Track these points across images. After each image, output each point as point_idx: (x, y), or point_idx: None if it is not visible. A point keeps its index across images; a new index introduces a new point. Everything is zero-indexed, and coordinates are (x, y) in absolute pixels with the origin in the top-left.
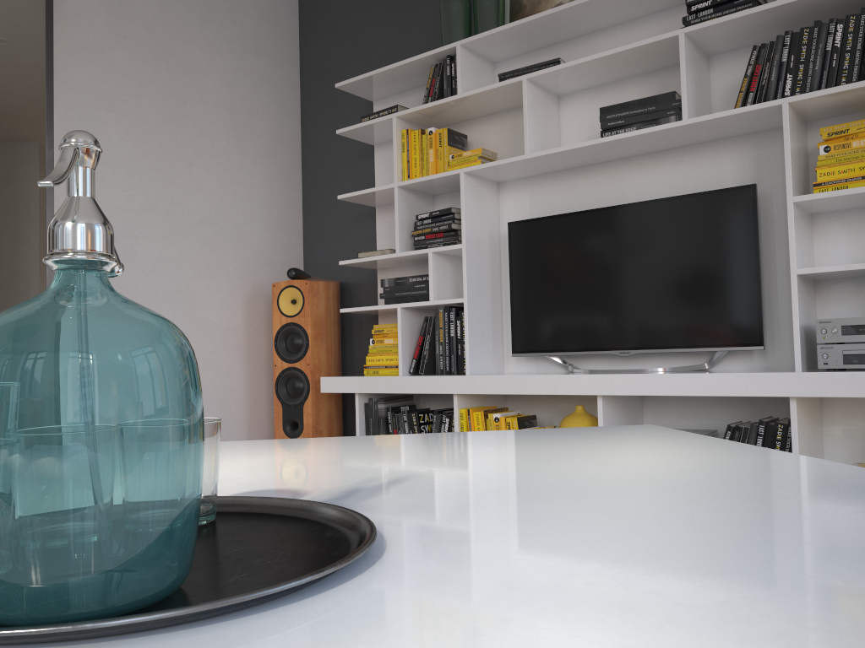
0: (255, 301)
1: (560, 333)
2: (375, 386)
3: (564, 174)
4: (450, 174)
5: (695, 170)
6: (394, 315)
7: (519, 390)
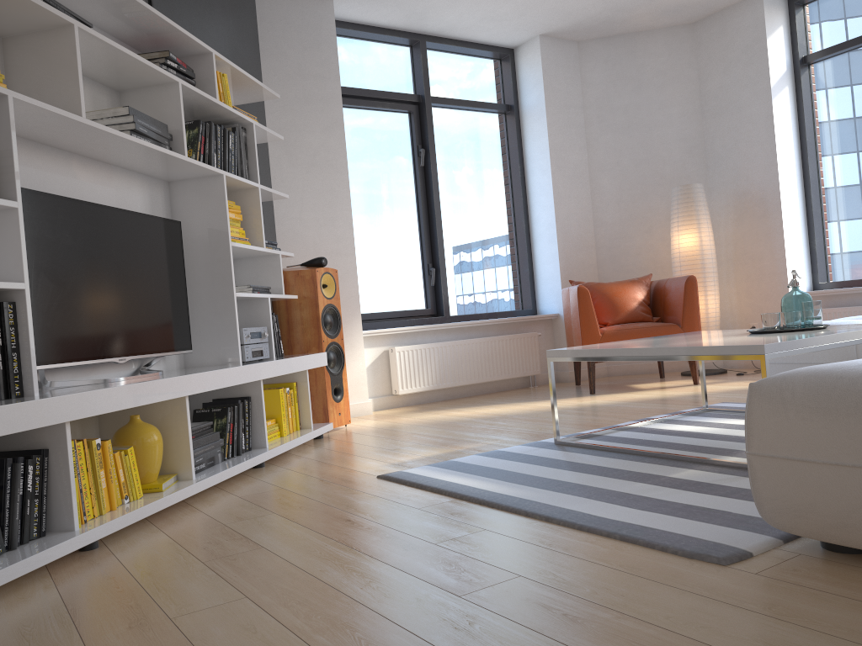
0: None
1: (69, 339)
2: None
3: (18, 141)
4: None
5: (120, 191)
6: None
7: (149, 398)
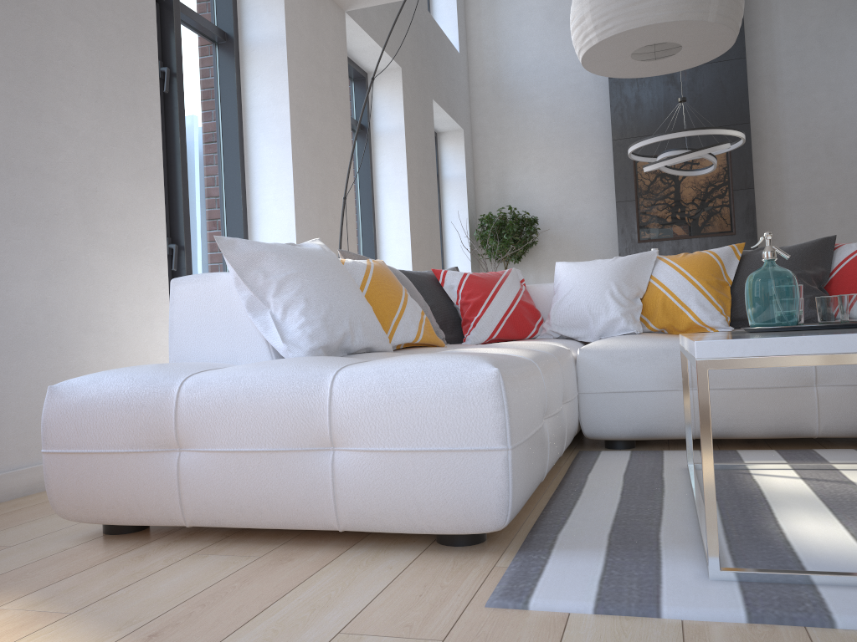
0: None
1: None
2: None
3: None
4: None
5: None
6: None
7: None
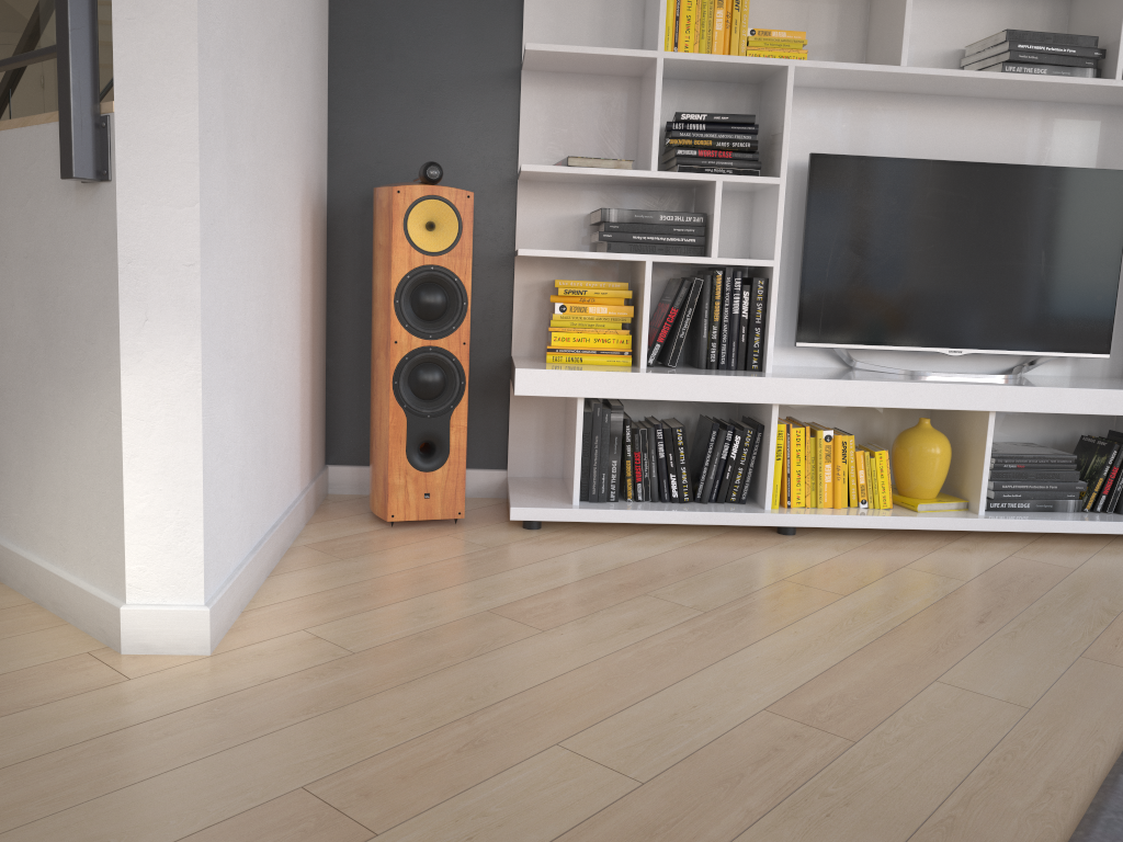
0: (305, 211)
1: (871, 320)
2: (640, 388)
3: (871, 97)
4: (771, 63)
5: (1039, 134)
6: (548, 263)
7: (897, 402)
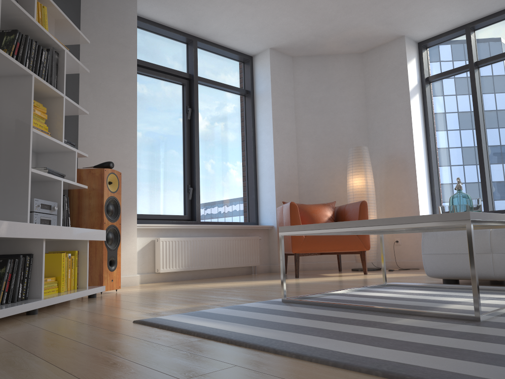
0: None
1: None
2: None
3: None
4: None
5: None
6: None
7: None
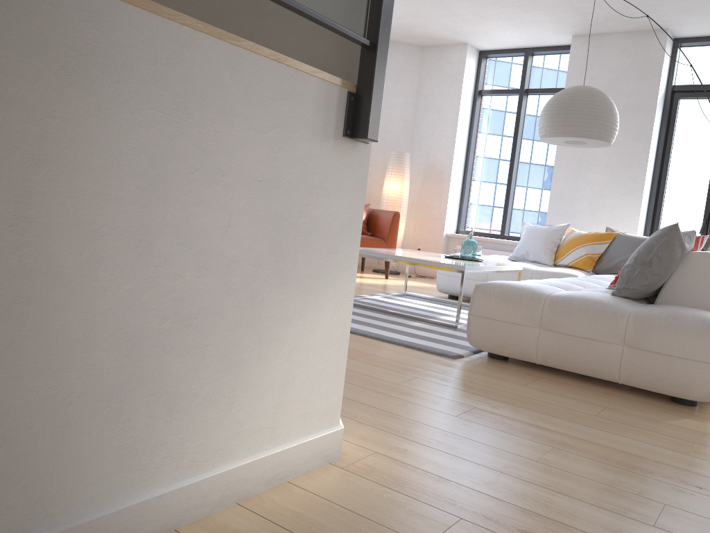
0: None
1: None
2: None
3: None
4: None
5: None
6: None
7: None
